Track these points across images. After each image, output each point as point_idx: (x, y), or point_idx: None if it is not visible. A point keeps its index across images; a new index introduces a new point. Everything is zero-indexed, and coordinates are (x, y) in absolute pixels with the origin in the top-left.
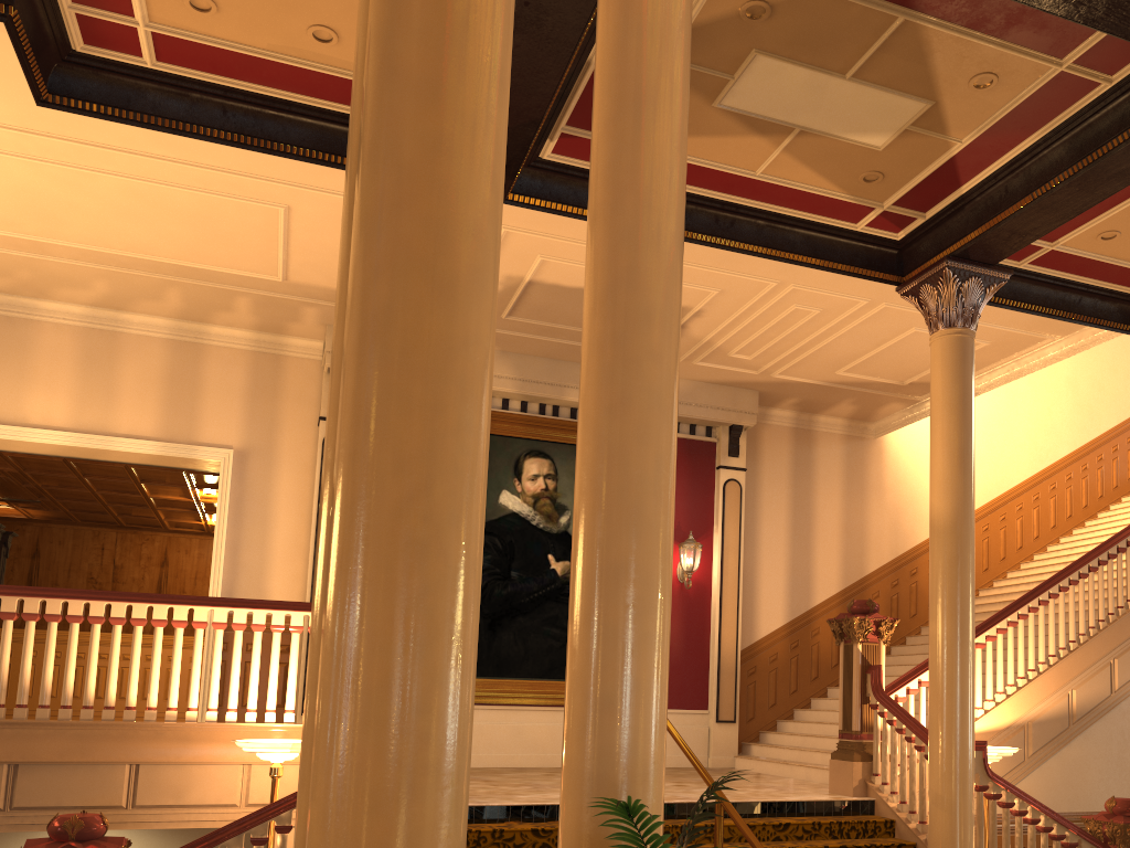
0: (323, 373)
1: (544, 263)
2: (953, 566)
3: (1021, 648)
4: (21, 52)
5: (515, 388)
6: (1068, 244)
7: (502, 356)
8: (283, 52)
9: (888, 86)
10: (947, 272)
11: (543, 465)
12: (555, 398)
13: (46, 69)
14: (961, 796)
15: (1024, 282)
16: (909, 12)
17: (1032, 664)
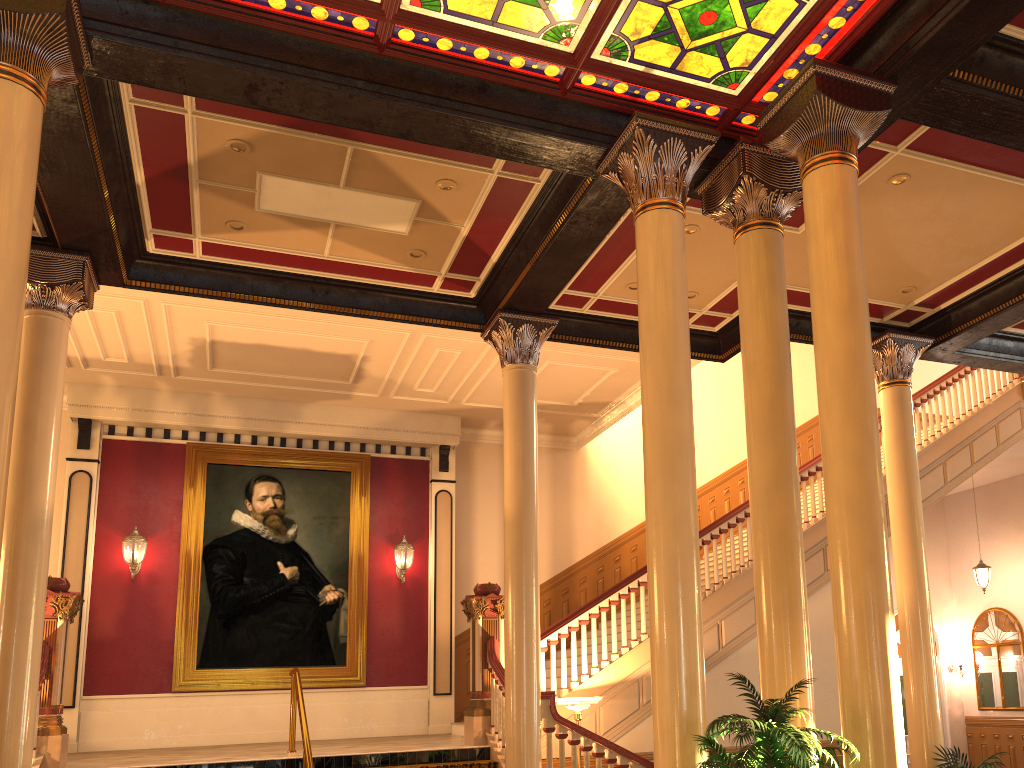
0: (70, 422)
1: (214, 327)
2: (517, 552)
3: (633, 616)
4: None
5: (240, 425)
6: (609, 294)
7: (227, 399)
8: None
9: (378, 191)
10: (502, 321)
11: (272, 487)
12: (276, 431)
13: None
14: (525, 737)
15: (594, 323)
16: (353, 142)
17: (643, 628)
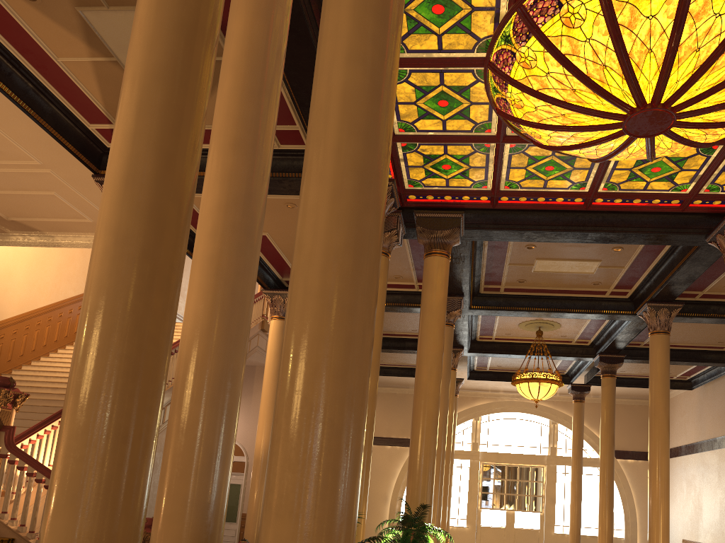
0: None
1: None
2: None
3: None
4: None
5: None
6: None
7: None
8: None
9: None
10: None
11: None
12: None
13: None
14: None
15: None
16: None
17: None
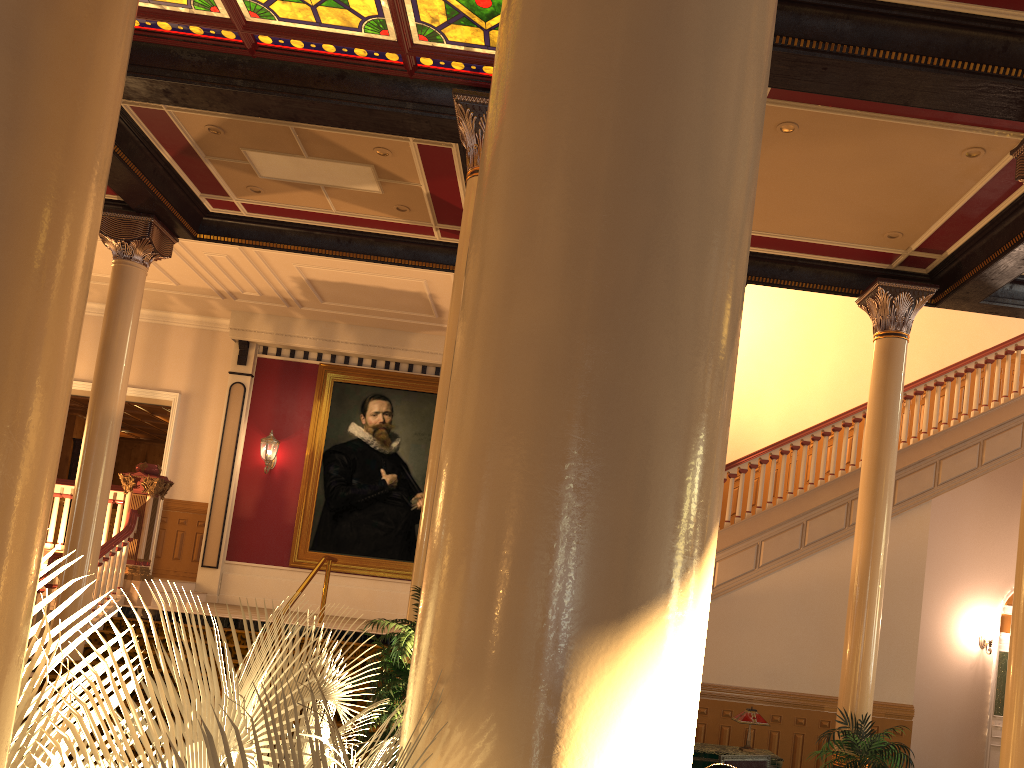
0: (234, 342)
1: (302, 268)
2: None
3: None
4: None
5: (357, 350)
6: None
7: (349, 328)
8: None
9: (336, 159)
10: None
11: (383, 405)
12: (387, 357)
13: None
14: None
15: None
16: (289, 122)
17: None
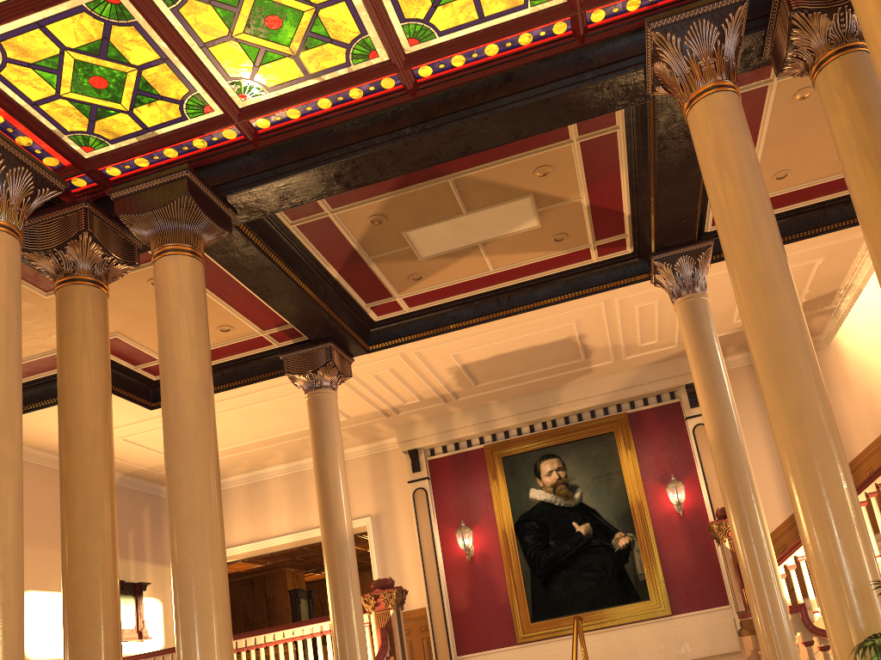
0: (404, 455)
1: (457, 354)
2: (726, 473)
3: None
4: (126, 396)
5: (515, 420)
6: None
7: (501, 403)
8: (220, 342)
9: (494, 203)
10: (656, 263)
11: (553, 462)
12: (544, 417)
13: (147, 393)
14: (779, 655)
15: None
16: (448, 176)
17: None
